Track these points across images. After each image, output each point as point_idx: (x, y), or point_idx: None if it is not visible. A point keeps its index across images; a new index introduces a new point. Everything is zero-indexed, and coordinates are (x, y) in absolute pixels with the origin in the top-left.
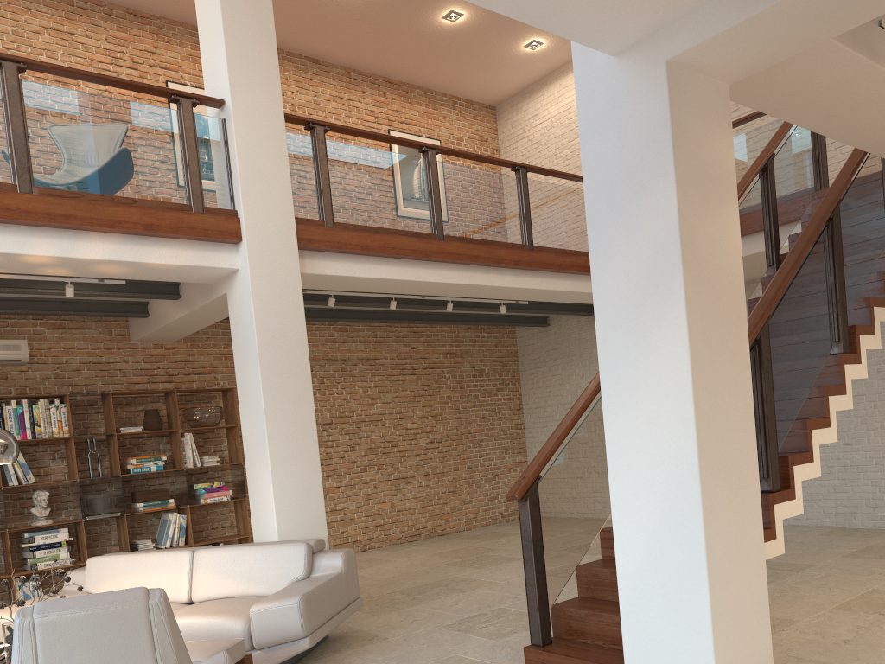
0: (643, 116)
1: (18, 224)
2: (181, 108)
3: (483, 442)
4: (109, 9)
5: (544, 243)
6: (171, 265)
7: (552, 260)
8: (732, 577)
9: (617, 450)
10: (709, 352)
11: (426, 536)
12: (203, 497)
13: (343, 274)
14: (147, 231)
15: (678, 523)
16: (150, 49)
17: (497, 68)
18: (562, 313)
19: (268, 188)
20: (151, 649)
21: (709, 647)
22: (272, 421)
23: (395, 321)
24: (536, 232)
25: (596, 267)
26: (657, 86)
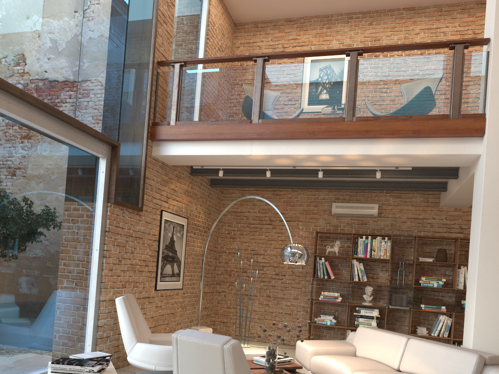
0: None
1: (343, 138)
2: (455, 51)
3: None
4: (464, 5)
5: None
6: (430, 155)
7: None
8: None
9: None
10: None
11: None
12: None
13: None
14: (414, 134)
15: None
16: None
17: None
18: None
19: None
20: None
21: None
22: (483, 262)
23: None
24: None
25: None
26: None
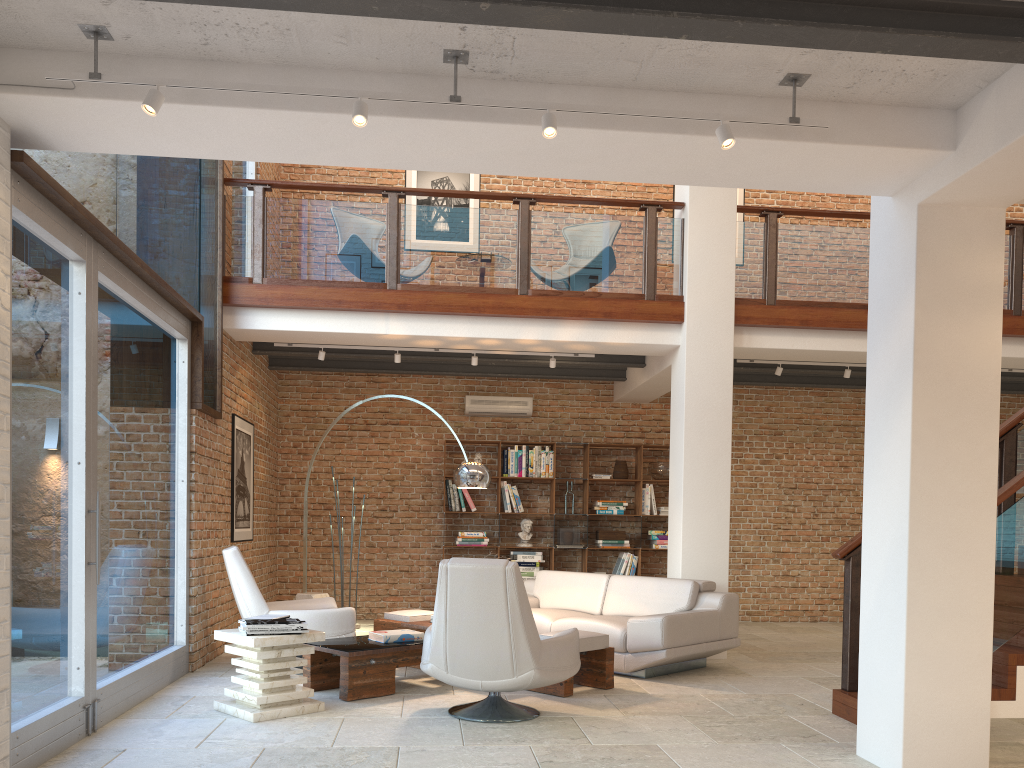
0: (902, 246)
1: (516, 317)
2: (647, 215)
3: None
4: None
5: None
6: (623, 344)
7: None
8: (940, 629)
9: (867, 515)
10: (938, 438)
11: None
12: (655, 543)
13: (780, 347)
14: (605, 317)
15: (893, 576)
16: None
17: None
18: None
19: (712, 274)
20: (504, 596)
21: (902, 679)
22: (689, 476)
23: None
24: None
25: (869, 364)
26: (911, 224)
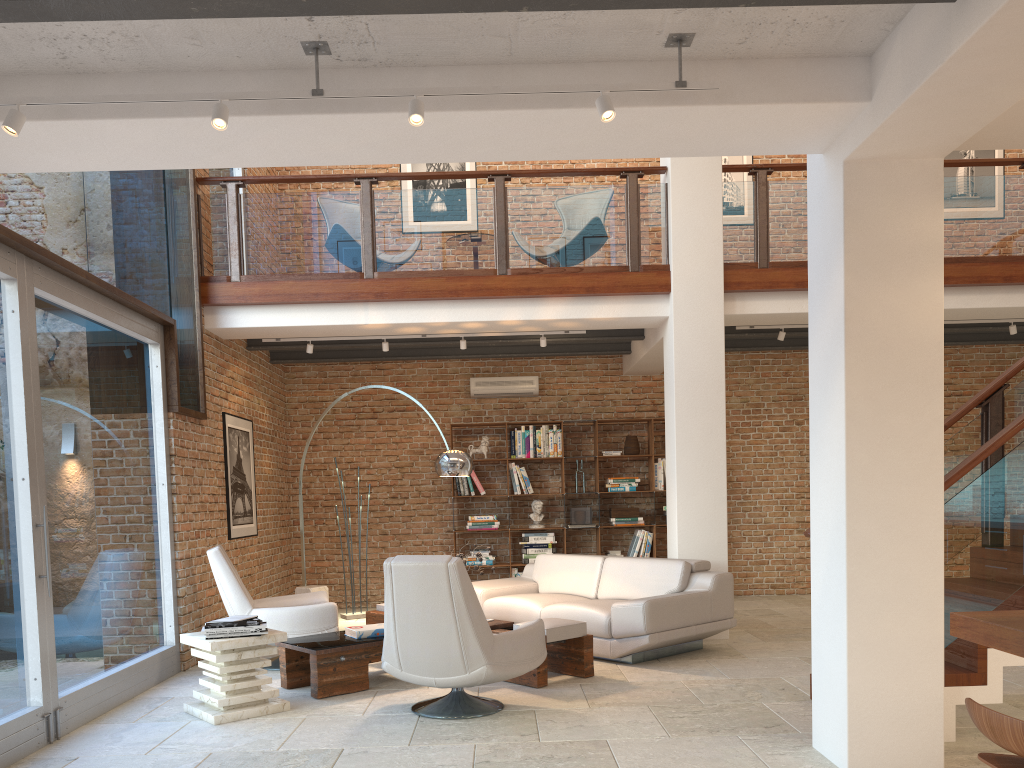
0: (832, 207)
1: (496, 298)
2: (627, 182)
3: None
4: None
5: None
6: (609, 318)
7: None
8: (884, 615)
9: (814, 495)
10: (876, 413)
11: None
12: None
13: (775, 312)
14: (588, 293)
15: (835, 561)
16: None
17: None
18: None
19: (698, 240)
20: (449, 593)
21: (845, 670)
22: (682, 452)
23: None
24: None
25: (810, 335)
26: (838, 182)
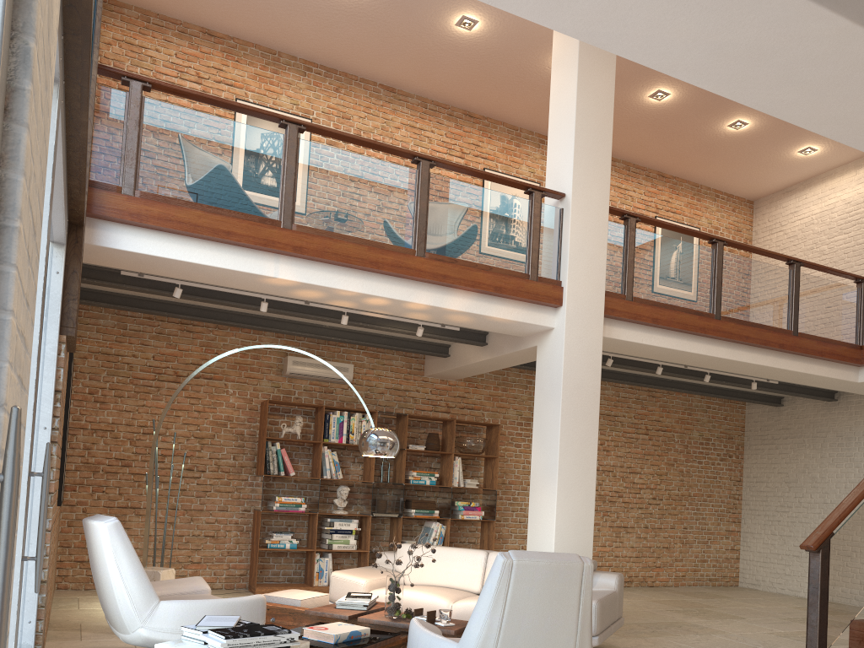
0: None
1: (410, 279)
2: (533, 198)
3: (701, 506)
4: (451, 110)
5: (808, 330)
6: (505, 320)
7: (814, 347)
8: None
9: None
10: None
11: (637, 584)
12: (460, 513)
13: (632, 340)
14: (496, 292)
15: None
16: (476, 143)
17: (765, 169)
18: (802, 396)
19: (588, 265)
20: (578, 599)
21: None
22: (563, 455)
23: (643, 384)
24: (801, 320)
25: None
26: None
